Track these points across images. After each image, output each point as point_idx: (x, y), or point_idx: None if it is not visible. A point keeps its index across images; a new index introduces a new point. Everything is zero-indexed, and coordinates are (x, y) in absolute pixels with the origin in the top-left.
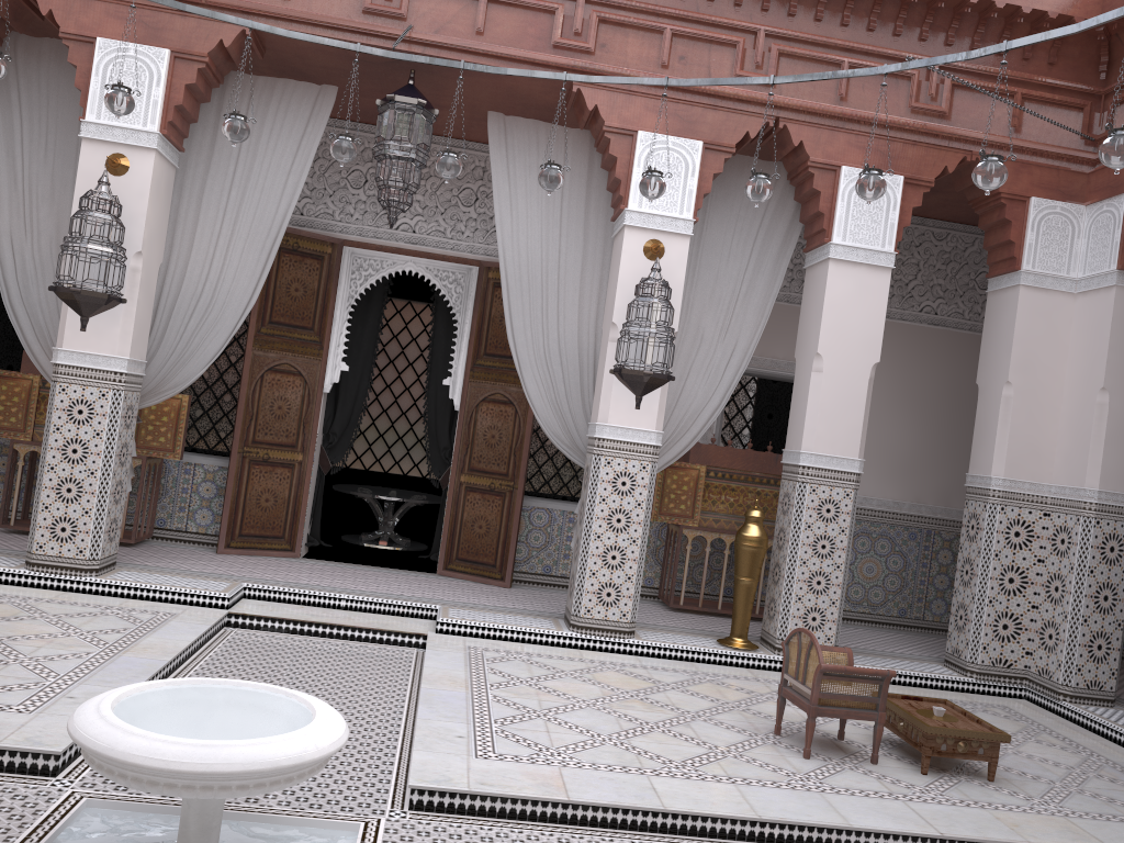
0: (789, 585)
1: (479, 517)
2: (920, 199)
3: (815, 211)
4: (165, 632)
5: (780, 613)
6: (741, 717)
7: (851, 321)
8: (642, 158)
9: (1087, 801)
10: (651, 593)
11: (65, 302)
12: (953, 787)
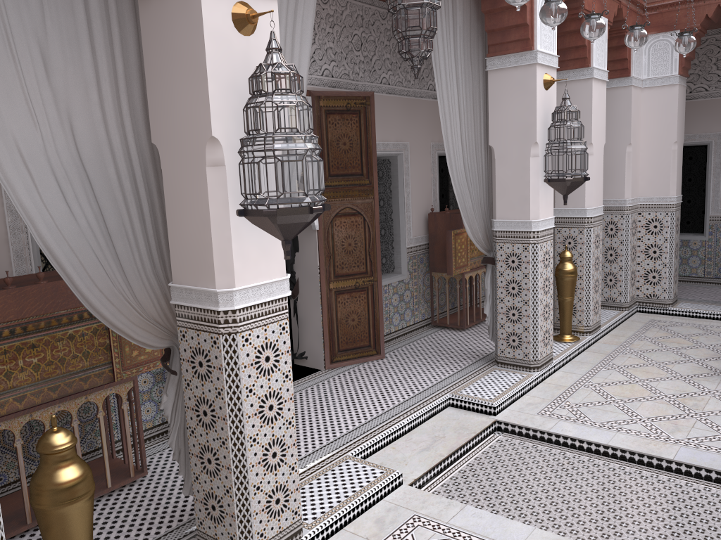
0: (588, 292)
1: (350, 313)
2: (607, 34)
3: (578, 44)
4: (499, 535)
5: (584, 310)
6: (707, 382)
7: (598, 119)
8: (539, 7)
9: None
10: (424, 323)
11: (280, 227)
12: None
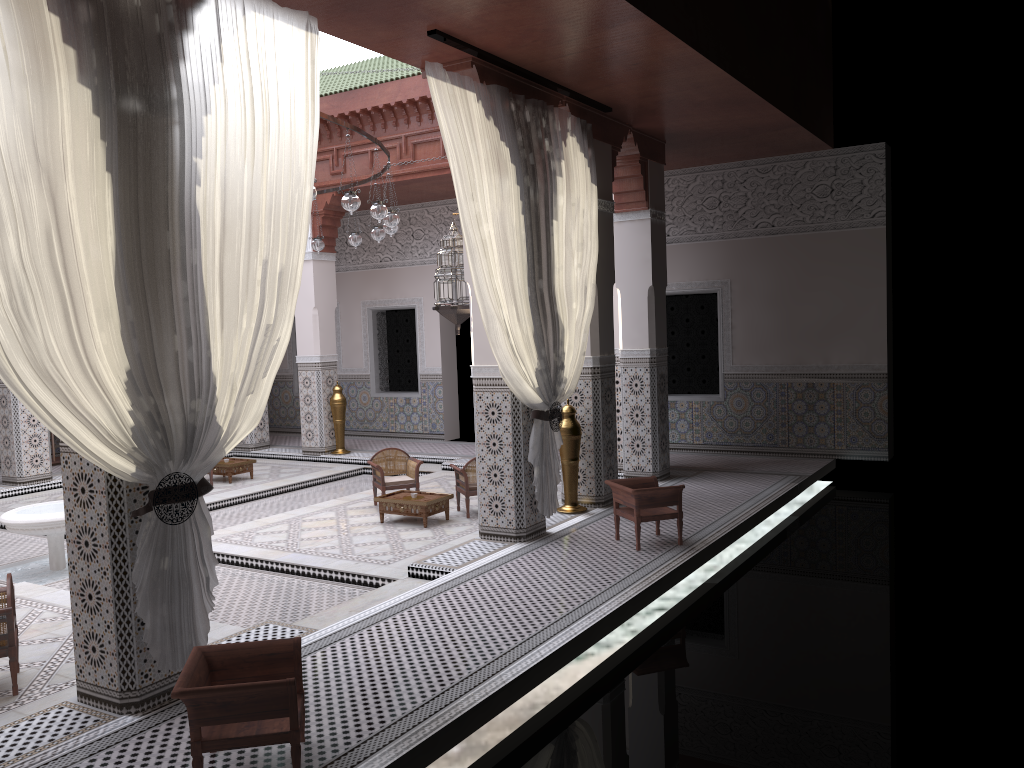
0: None
1: None
2: None
3: None
4: None
5: None
6: None
7: None
8: None
9: (284, 474)
10: None
11: None
12: (243, 483)
